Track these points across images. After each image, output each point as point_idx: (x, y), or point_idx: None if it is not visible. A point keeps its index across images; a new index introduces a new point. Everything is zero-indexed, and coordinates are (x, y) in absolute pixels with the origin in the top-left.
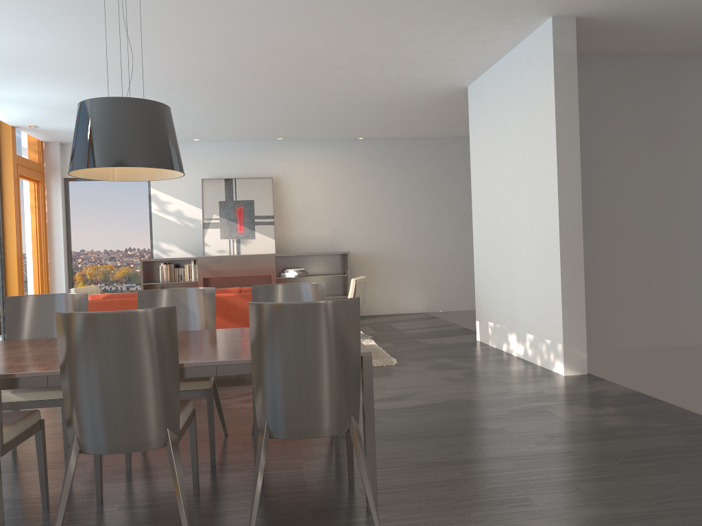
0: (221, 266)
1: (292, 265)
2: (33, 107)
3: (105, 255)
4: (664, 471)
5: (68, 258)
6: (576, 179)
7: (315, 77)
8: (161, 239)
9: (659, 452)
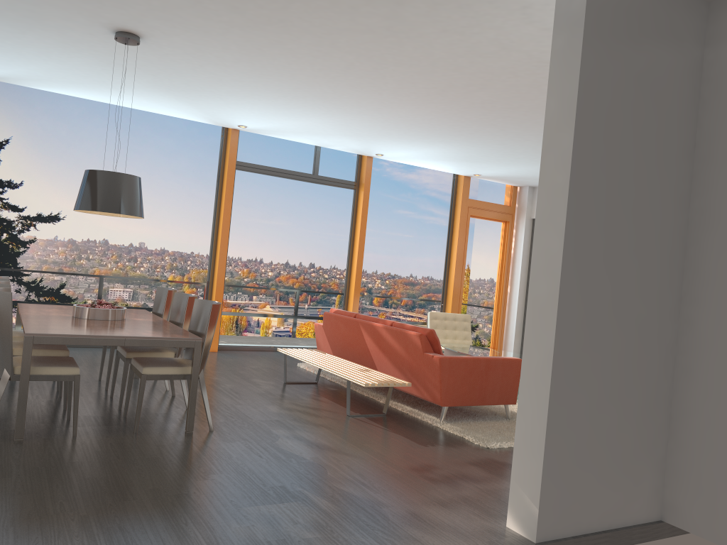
0: None
1: None
2: (436, 160)
3: None
4: (49, 531)
5: (526, 293)
6: (559, 214)
7: (543, 99)
8: None
9: (114, 538)
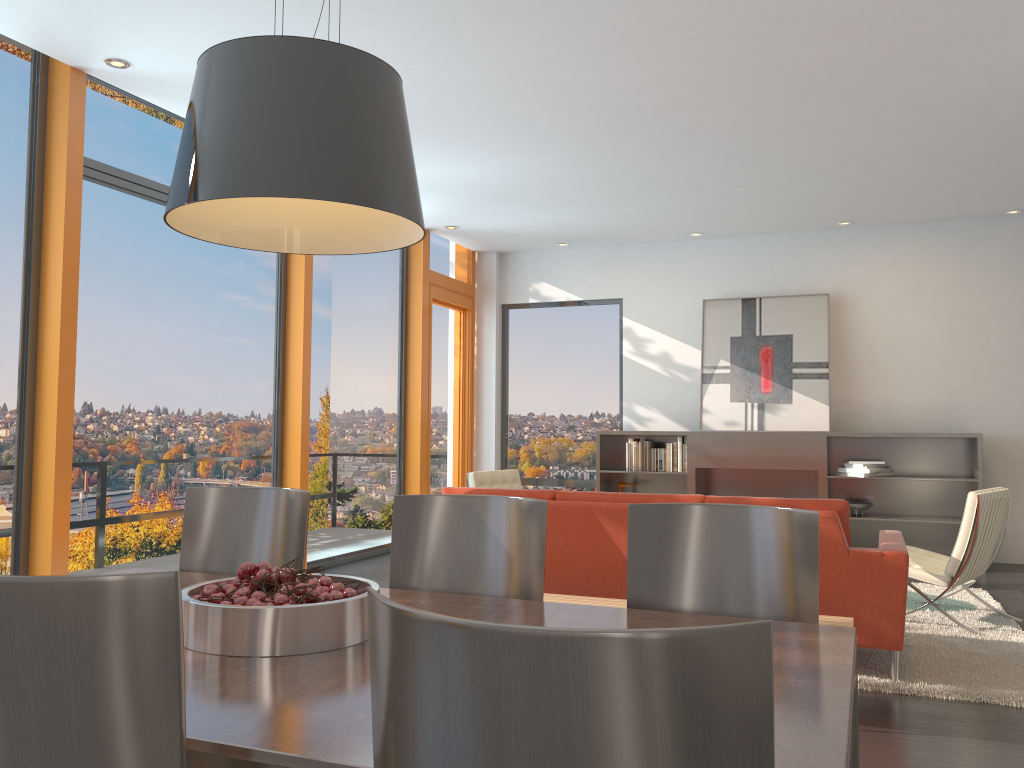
0: (726, 449)
1: (862, 454)
2: (435, 193)
3: (552, 423)
4: None
5: (502, 424)
6: None
7: (889, 75)
8: (635, 399)
9: None
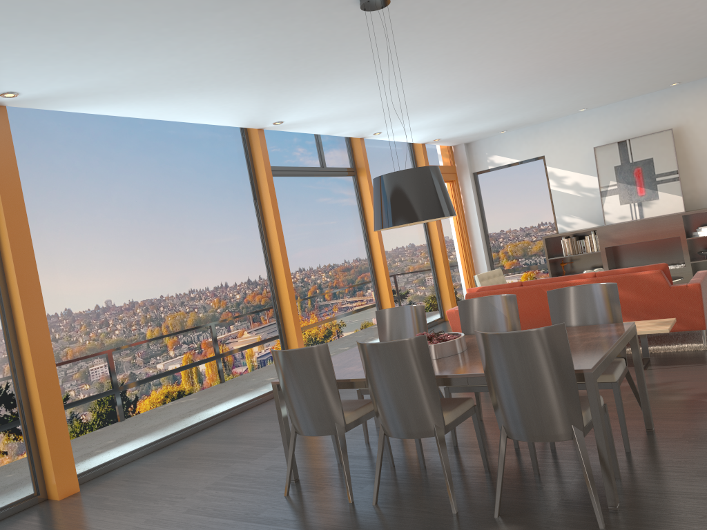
0: (621, 234)
1: None
2: (426, 129)
3: (515, 235)
4: None
5: (486, 241)
6: None
7: (664, 31)
8: (562, 213)
9: None
